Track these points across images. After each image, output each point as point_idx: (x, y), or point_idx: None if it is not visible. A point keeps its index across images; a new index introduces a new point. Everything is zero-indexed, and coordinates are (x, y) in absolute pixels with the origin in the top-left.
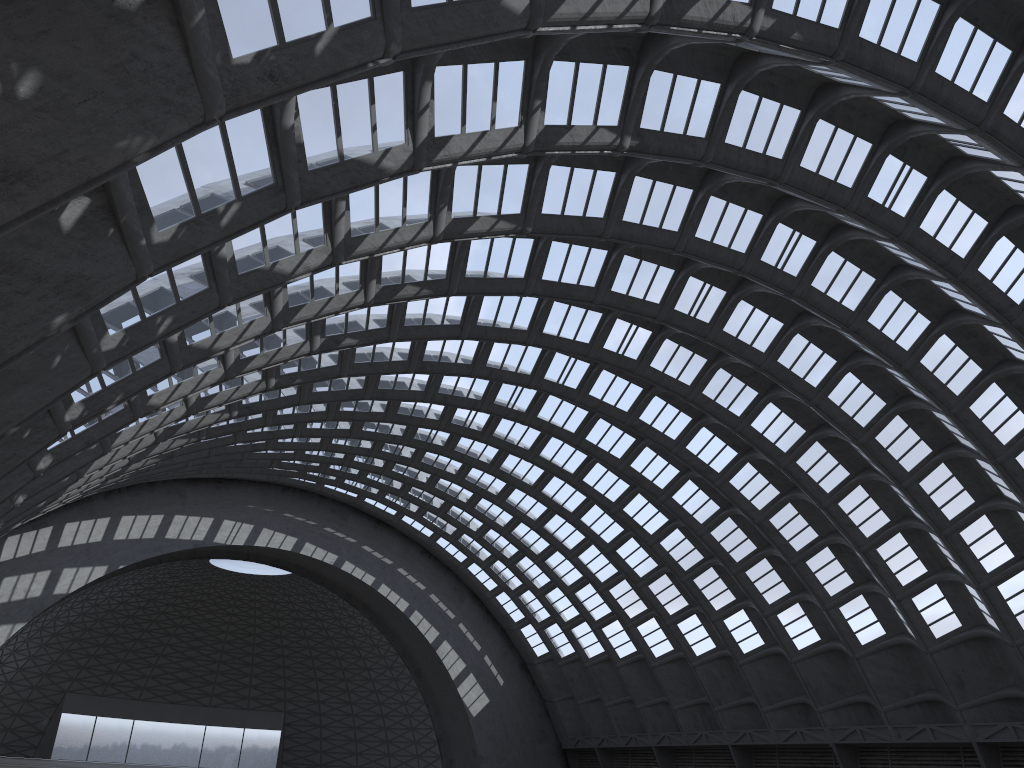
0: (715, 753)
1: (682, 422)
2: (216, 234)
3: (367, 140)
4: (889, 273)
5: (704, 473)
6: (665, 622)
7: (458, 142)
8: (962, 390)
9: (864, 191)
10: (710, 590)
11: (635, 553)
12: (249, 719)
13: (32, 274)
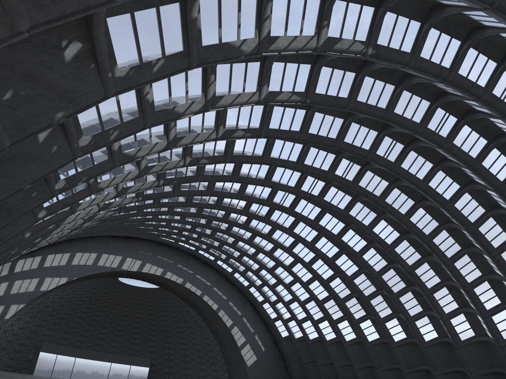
0: None
1: (371, 216)
2: (150, 76)
3: (234, 33)
4: (495, 138)
5: (381, 244)
6: (353, 322)
7: (282, 40)
8: None
9: (490, 89)
10: (379, 307)
11: (339, 285)
12: (133, 361)
13: (46, 85)
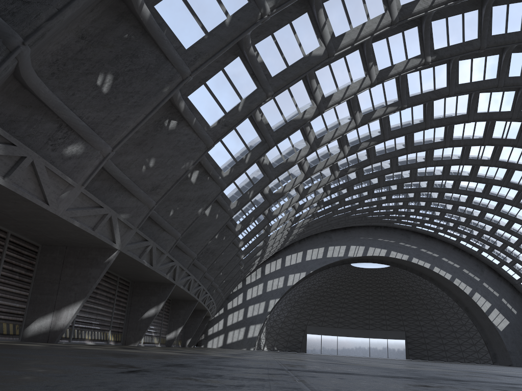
0: None
1: None
2: (245, 166)
3: (295, 111)
4: None
5: None
6: None
7: (337, 95)
8: None
9: None
10: None
11: None
12: (388, 335)
13: (187, 199)
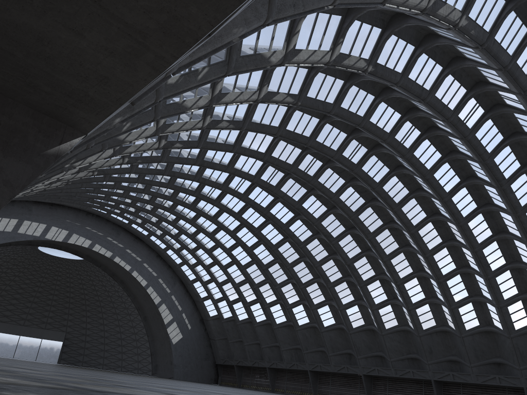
0: (298, 373)
1: (322, 210)
2: (194, 83)
3: (268, 44)
4: (448, 153)
5: (327, 237)
6: (286, 307)
7: (303, 53)
8: (466, 215)
9: (457, 113)
10: (313, 294)
11: (277, 271)
12: (45, 334)
13: None
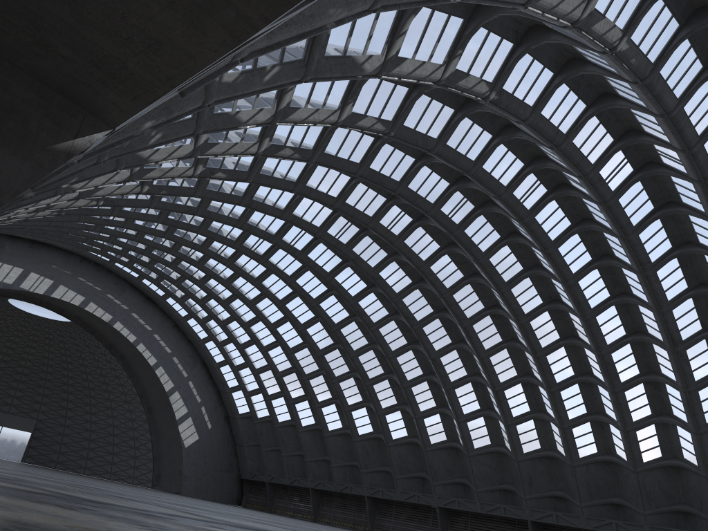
0: (351, 499)
1: (405, 282)
2: (258, 86)
3: (362, 45)
4: (580, 222)
5: (409, 319)
6: (344, 409)
7: (408, 64)
8: (595, 305)
9: (599, 168)
10: (382, 394)
11: (336, 360)
12: (7, 420)
13: None
